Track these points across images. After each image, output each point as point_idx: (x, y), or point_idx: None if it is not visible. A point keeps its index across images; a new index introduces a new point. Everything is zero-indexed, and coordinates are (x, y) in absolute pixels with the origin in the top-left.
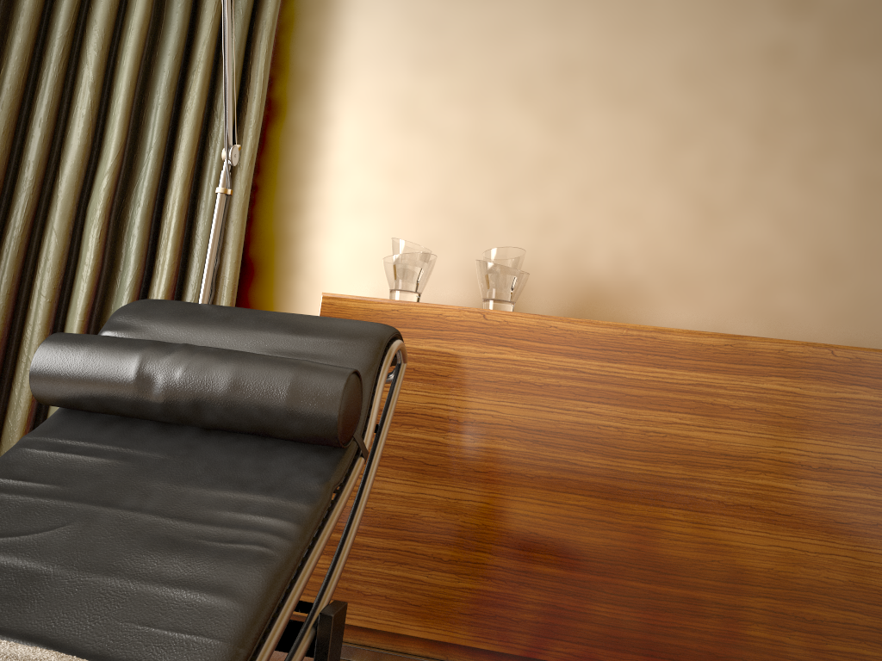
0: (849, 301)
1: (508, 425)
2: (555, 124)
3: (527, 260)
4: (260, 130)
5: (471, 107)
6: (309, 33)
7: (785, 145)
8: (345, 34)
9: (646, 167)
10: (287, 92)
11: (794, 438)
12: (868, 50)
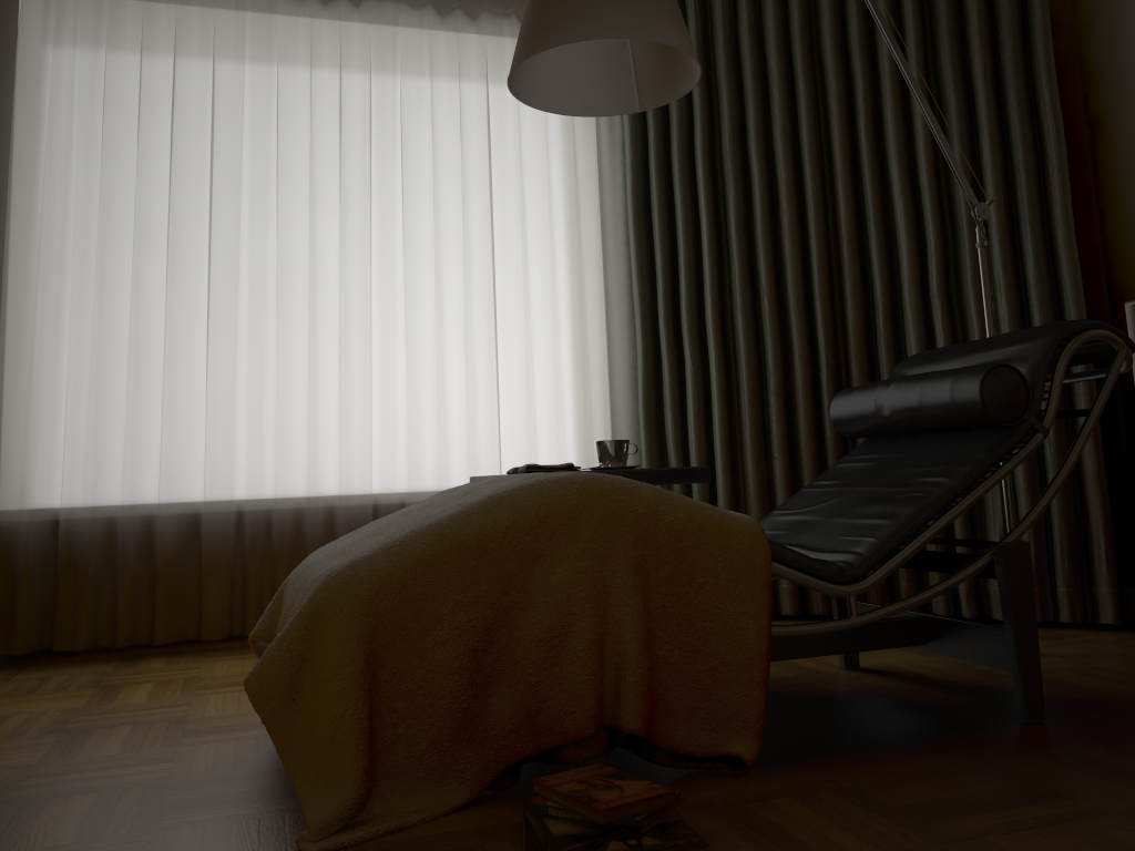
0: None
1: None
2: None
3: None
4: (1065, 160)
5: None
6: (1106, 32)
7: None
8: None
9: None
10: (1102, 103)
11: None
12: None
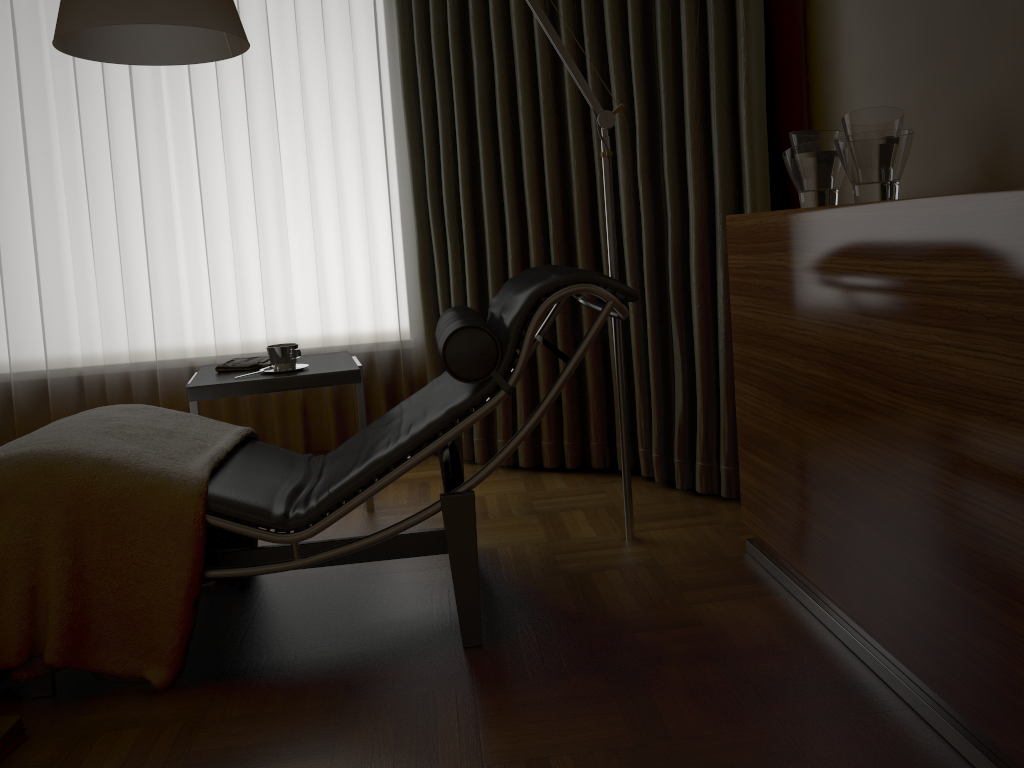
0: None
1: (823, 348)
2: None
3: (1012, 87)
4: (752, 38)
5: None
6: None
7: None
8: None
9: None
10: None
11: None
12: None
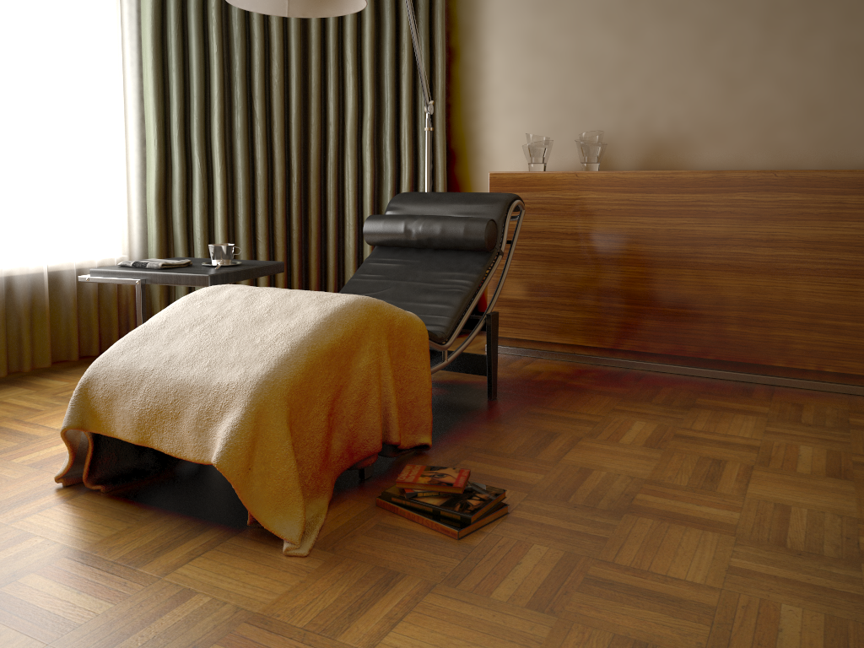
0: (827, 132)
1: (594, 233)
2: (627, 37)
3: (615, 130)
4: (445, 74)
5: (572, 33)
6: None
7: (784, 29)
8: None
9: (688, 58)
10: (458, 41)
11: (752, 225)
12: None
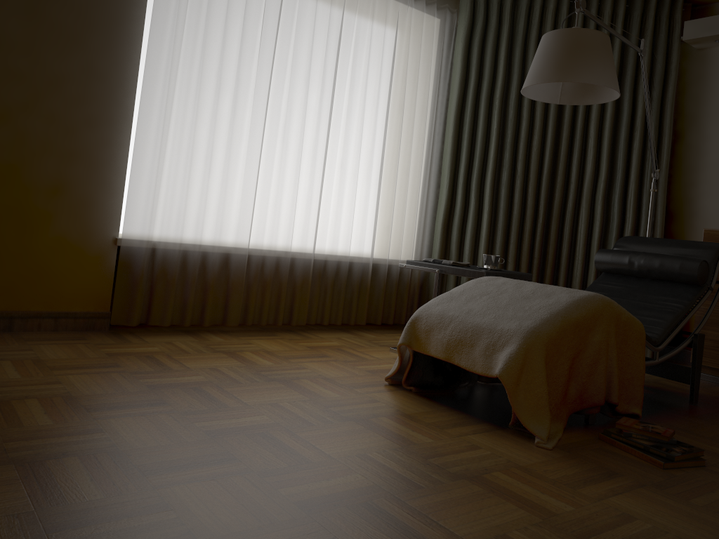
0: None
1: None
2: None
3: None
4: (669, 151)
5: None
6: (693, 94)
7: None
8: (714, 92)
9: None
10: (683, 126)
11: None
12: None
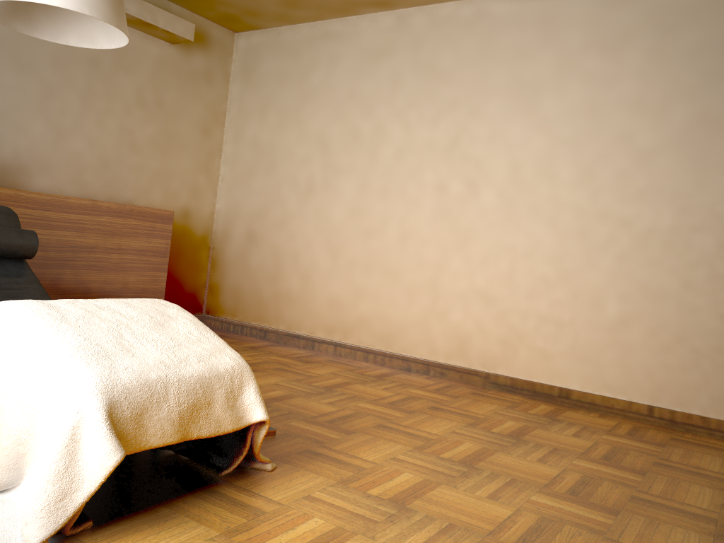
0: (111, 179)
1: None
2: None
3: None
4: None
5: None
6: None
7: (94, 106)
8: None
9: (33, 106)
10: None
11: (110, 239)
12: (128, 70)
